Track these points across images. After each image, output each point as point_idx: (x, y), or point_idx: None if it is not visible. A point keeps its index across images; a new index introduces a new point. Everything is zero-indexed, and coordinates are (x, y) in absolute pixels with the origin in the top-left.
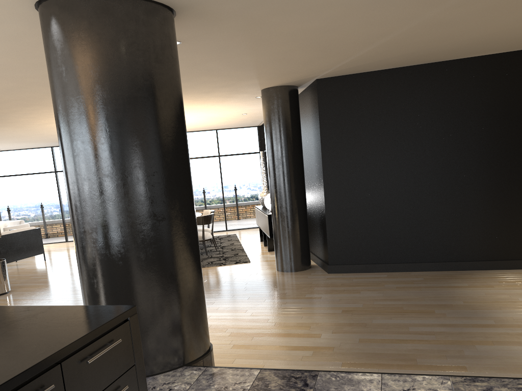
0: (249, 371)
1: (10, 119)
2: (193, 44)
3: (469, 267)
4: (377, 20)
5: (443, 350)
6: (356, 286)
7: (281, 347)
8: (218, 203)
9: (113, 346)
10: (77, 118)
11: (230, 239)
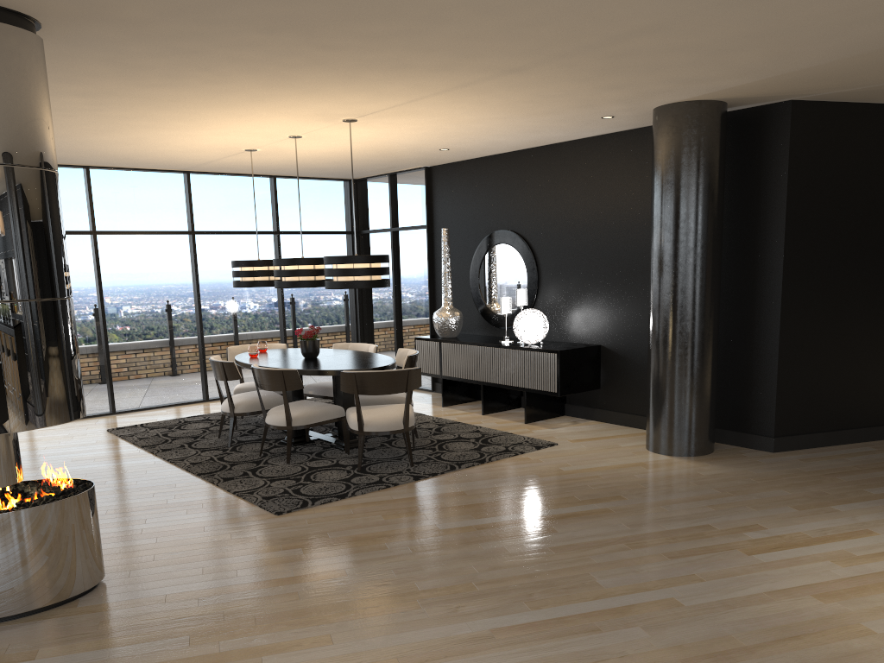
0: None
1: (62, 60)
2: None
3: None
4: None
5: None
6: None
7: None
8: (273, 333)
9: None
10: None
11: None
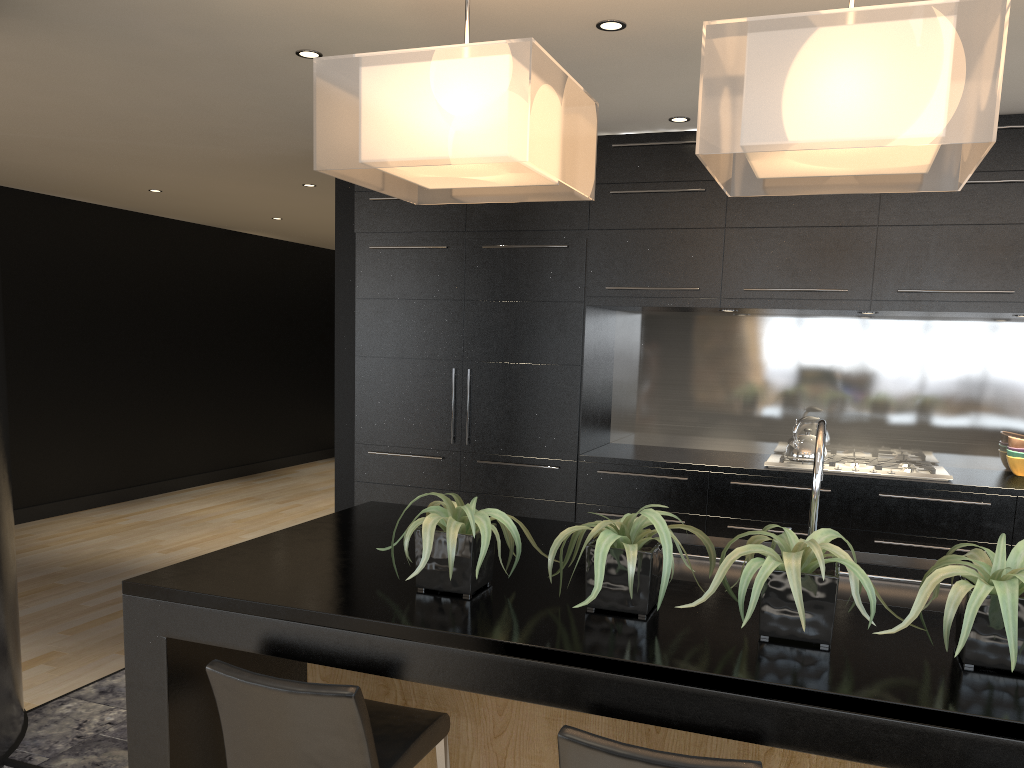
0: None
1: None
2: None
3: None
4: (42, 122)
5: None
6: None
7: None
8: None
9: None
10: None
11: None
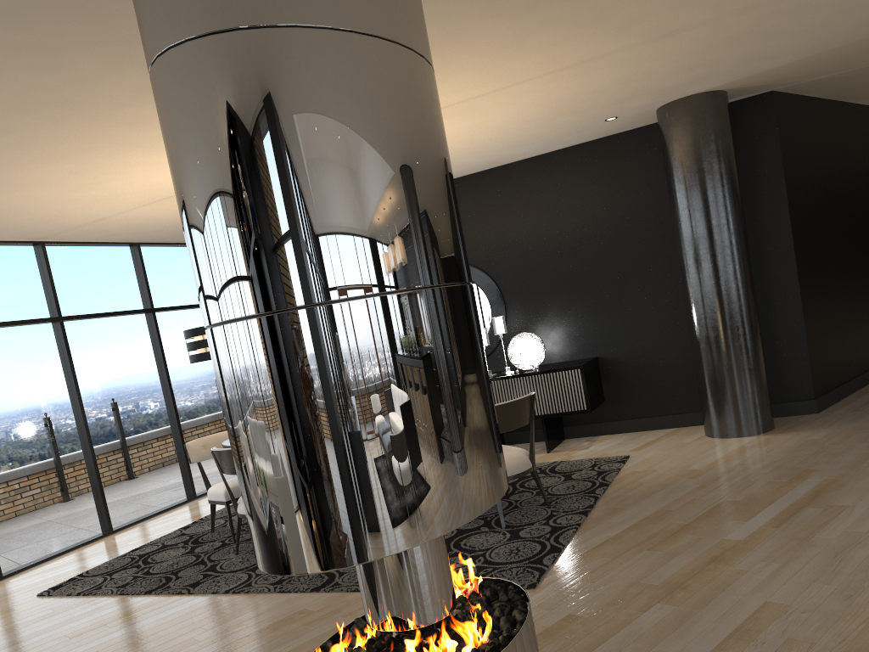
0: None
1: None
2: None
3: None
4: None
5: None
6: None
7: None
8: (167, 432)
9: None
10: None
11: None
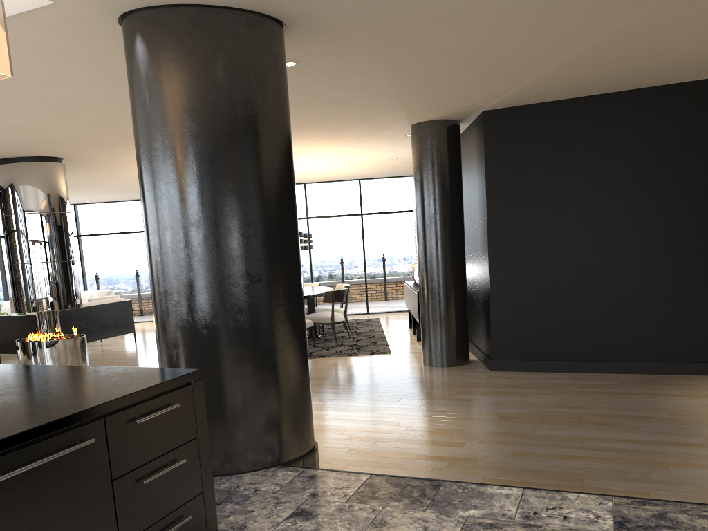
0: (356, 476)
1: (99, 162)
2: (313, 65)
3: (687, 370)
4: (551, 31)
5: (623, 471)
6: (524, 388)
7: (409, 455)
8: (358, 277)
9: (169, 410)
10: (160, 155)
11: (370, 324)
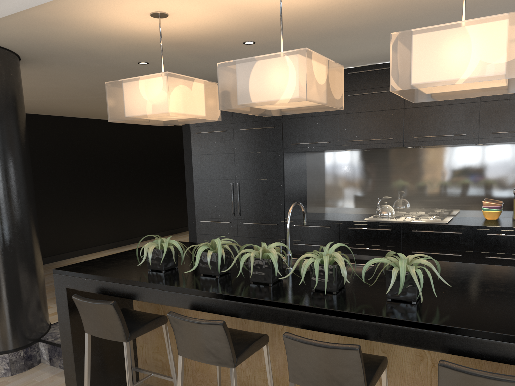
0: None
1: None
2: None
3: (49, 261)
4: (62, 93)
5: None
6: None
7: None
8: None
9: None
10: (3, 139)
11: None
